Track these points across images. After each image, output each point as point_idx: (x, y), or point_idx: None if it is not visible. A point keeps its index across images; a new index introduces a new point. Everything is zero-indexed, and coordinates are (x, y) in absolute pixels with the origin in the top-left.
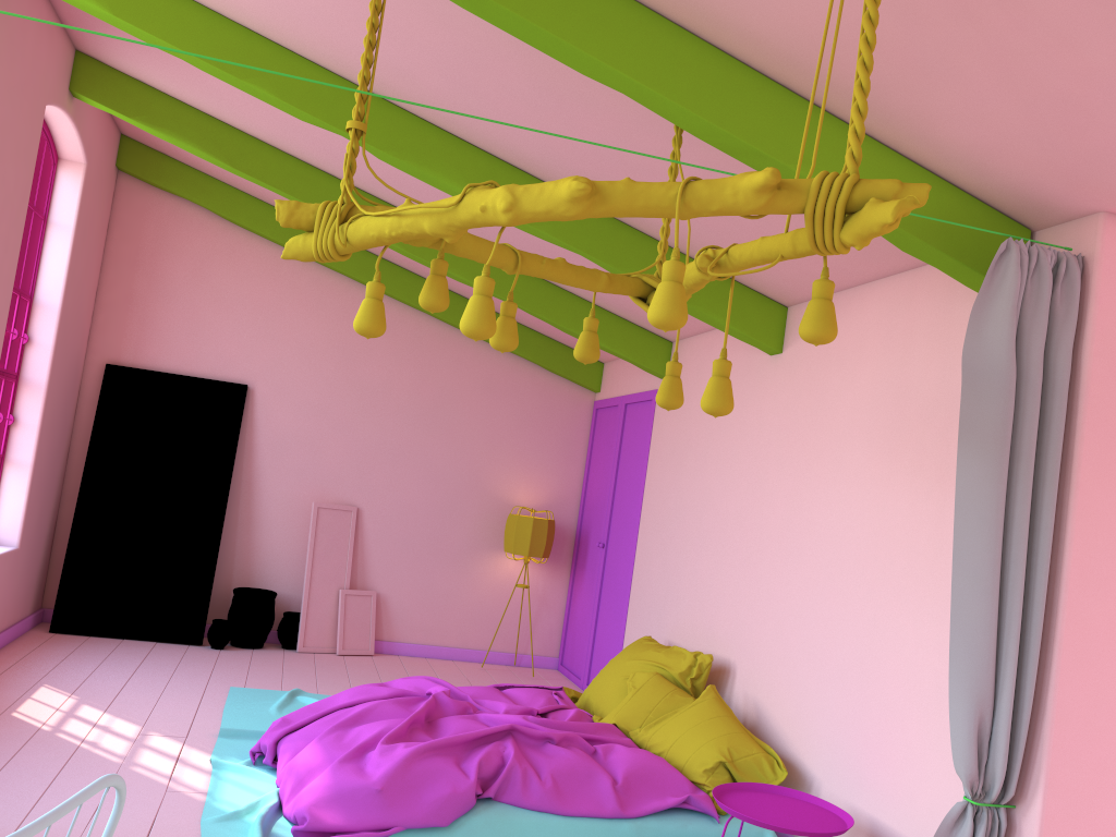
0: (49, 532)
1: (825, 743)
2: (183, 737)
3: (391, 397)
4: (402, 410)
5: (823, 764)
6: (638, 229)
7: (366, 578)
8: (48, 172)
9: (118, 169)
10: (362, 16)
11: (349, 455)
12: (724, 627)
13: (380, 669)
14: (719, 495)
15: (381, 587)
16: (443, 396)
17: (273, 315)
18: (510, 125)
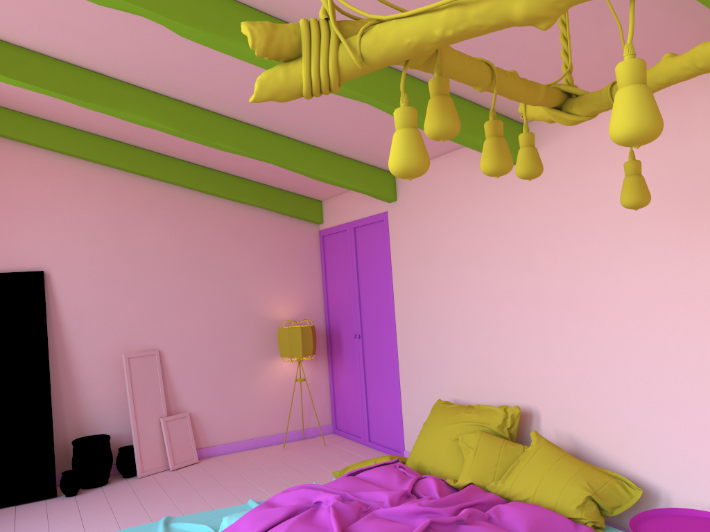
0: None
1: (667, 460)
2: None
3: (167, 257)
4: (177, 266)
5: (668, 477)
6: (410, 74)
7: (178, 403)
8: None
9: None
10: None
11: (142, 310)
12: (515, 381)
13: (213, 474)
14: (482, 281)
15: (191, 408)
16: (207, 248)
17: (52, 208)
18: None
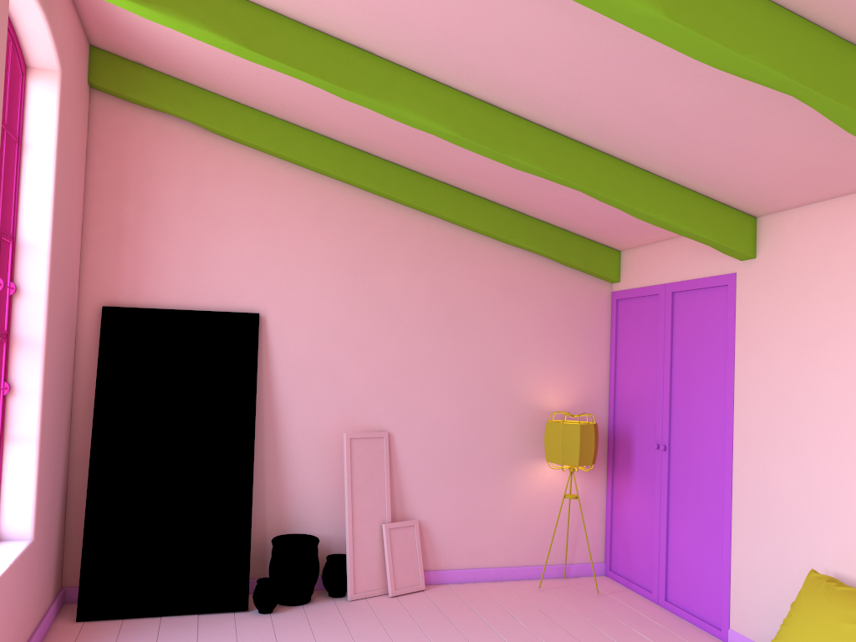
0: (61, 504)
1: None
2: None
3: (410, 310)
4: (422, 322)
5: None
6: None
7: (405, 506)
8: (16, 83)
9: (90, 86)
10: None
11: (373, 377)
12: None
13: (447, 613)
14: None
15: (421, 514)
16: (461, 303)
17: (276, 234)
18: None
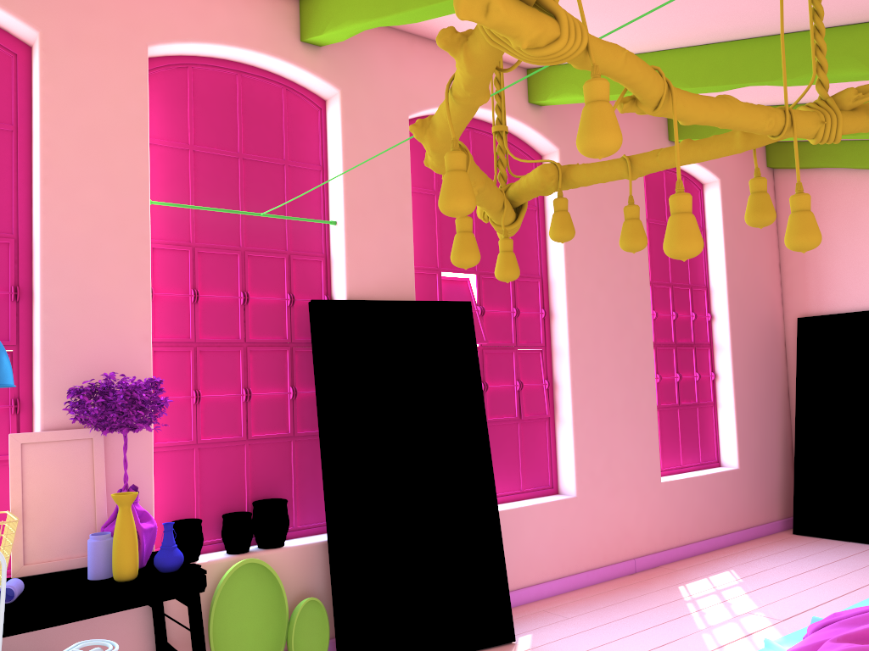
0: (783, 455)
1: None
2: (779, 620)
3: None
4: None
5: None
6: None
7: None
8: (695, 197)
9: (772, 168)
10: (657, 4)
11: None
12: None
13: None
14: None
15: None
16: None
17: None
18: (536, 71)
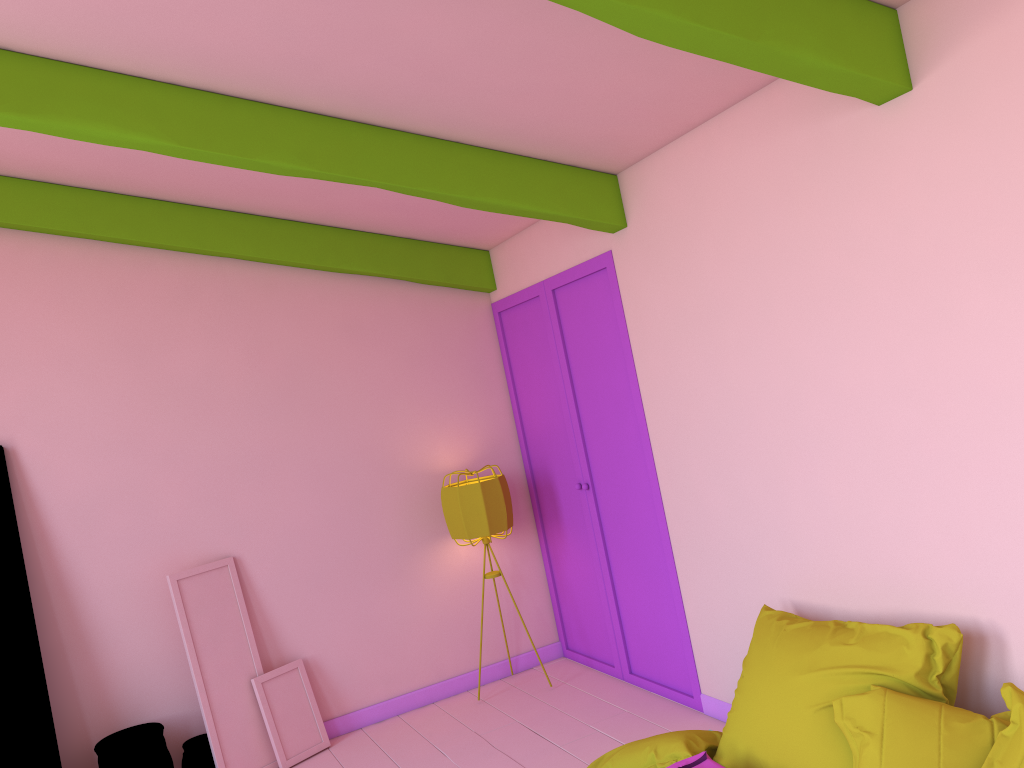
0: None
1: None
2: None
3: (224, 389)
4: (246, 401)
5: None
6: None
7: (281, 646)
8: None
9: None
10: None
11: (194, 489)
12: (935, 567)
13: None
14: (830, 364)
15: (306, 650)
16: (295, 363)
17: (2, 330)
18: None
